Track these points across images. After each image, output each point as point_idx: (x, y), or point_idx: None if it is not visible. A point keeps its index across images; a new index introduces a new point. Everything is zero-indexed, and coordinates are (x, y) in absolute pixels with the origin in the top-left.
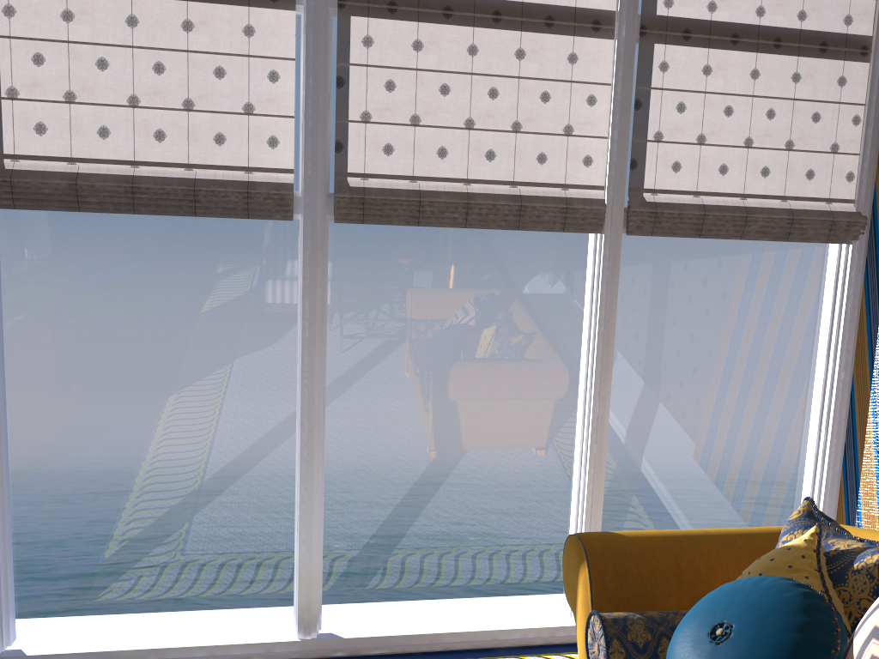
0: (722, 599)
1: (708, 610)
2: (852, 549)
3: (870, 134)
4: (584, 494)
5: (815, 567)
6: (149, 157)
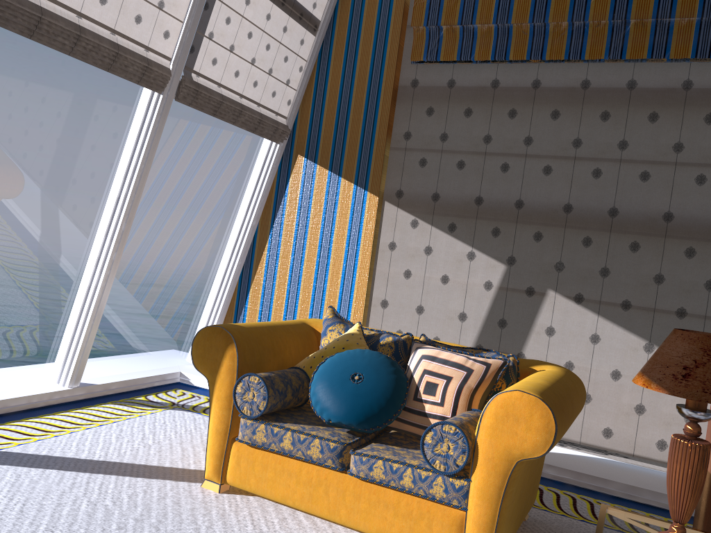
0: (348, 361)
1: (342, 367)
2: (374, 334)
3: (305, 80)
4: (97, 290)
5: (365, 343)
6: None
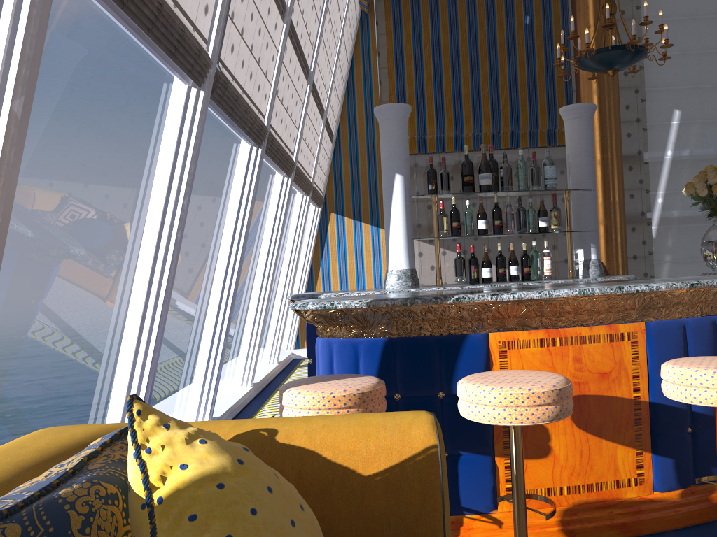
0: None
1: None
2: None
3: (329, 169)
4: (285, 306)
5: None
6: (283, 137)
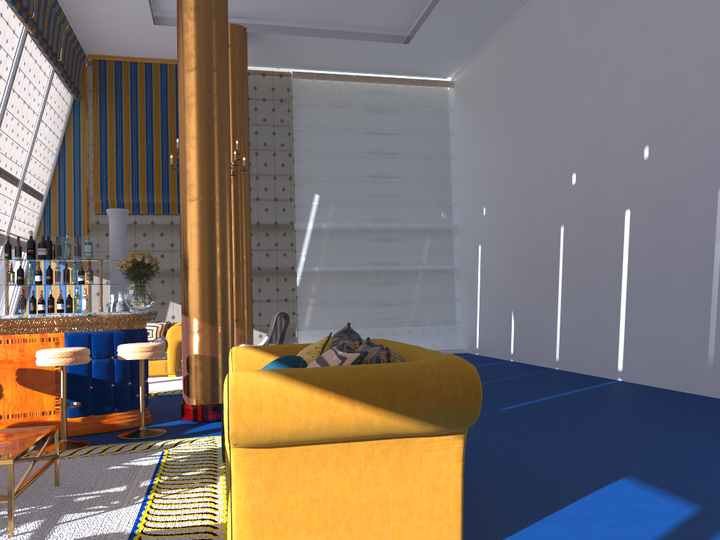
0: None
1: None
2: None
3: (39, 222)
4: None
5: None
6: None
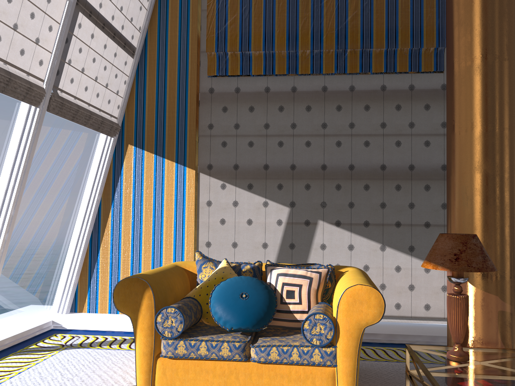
0: (234, 286)
1: (232, 290)
2: (235, 265)
3: (128, 90)
4: None
5: (234, 272)
6: None
